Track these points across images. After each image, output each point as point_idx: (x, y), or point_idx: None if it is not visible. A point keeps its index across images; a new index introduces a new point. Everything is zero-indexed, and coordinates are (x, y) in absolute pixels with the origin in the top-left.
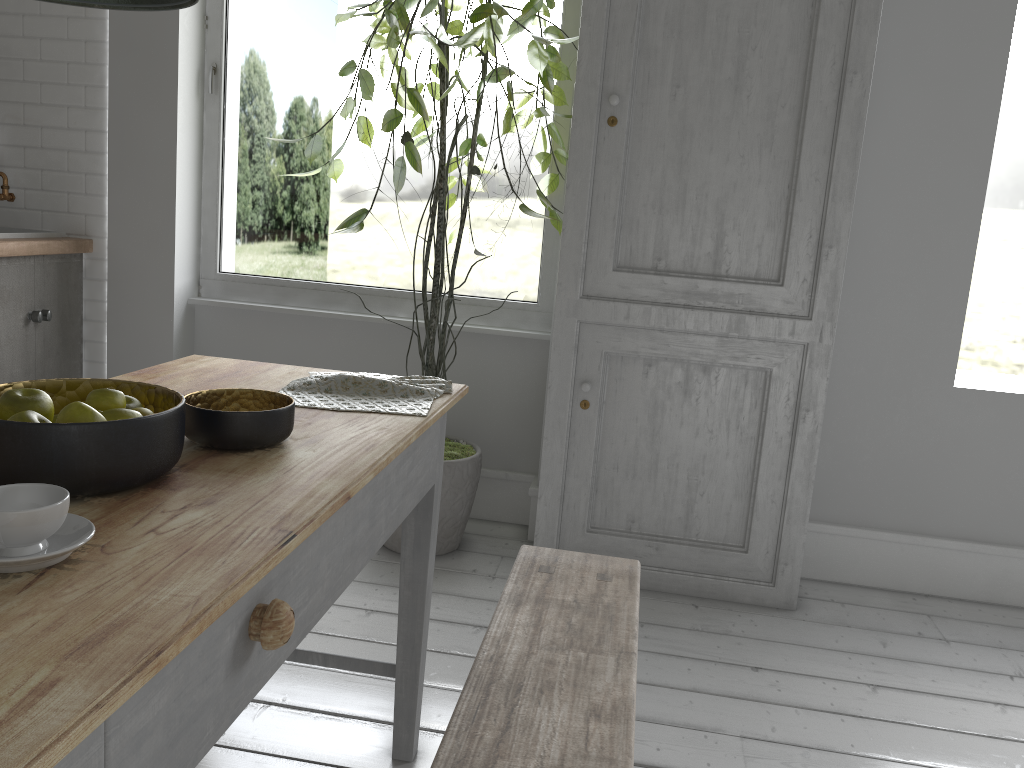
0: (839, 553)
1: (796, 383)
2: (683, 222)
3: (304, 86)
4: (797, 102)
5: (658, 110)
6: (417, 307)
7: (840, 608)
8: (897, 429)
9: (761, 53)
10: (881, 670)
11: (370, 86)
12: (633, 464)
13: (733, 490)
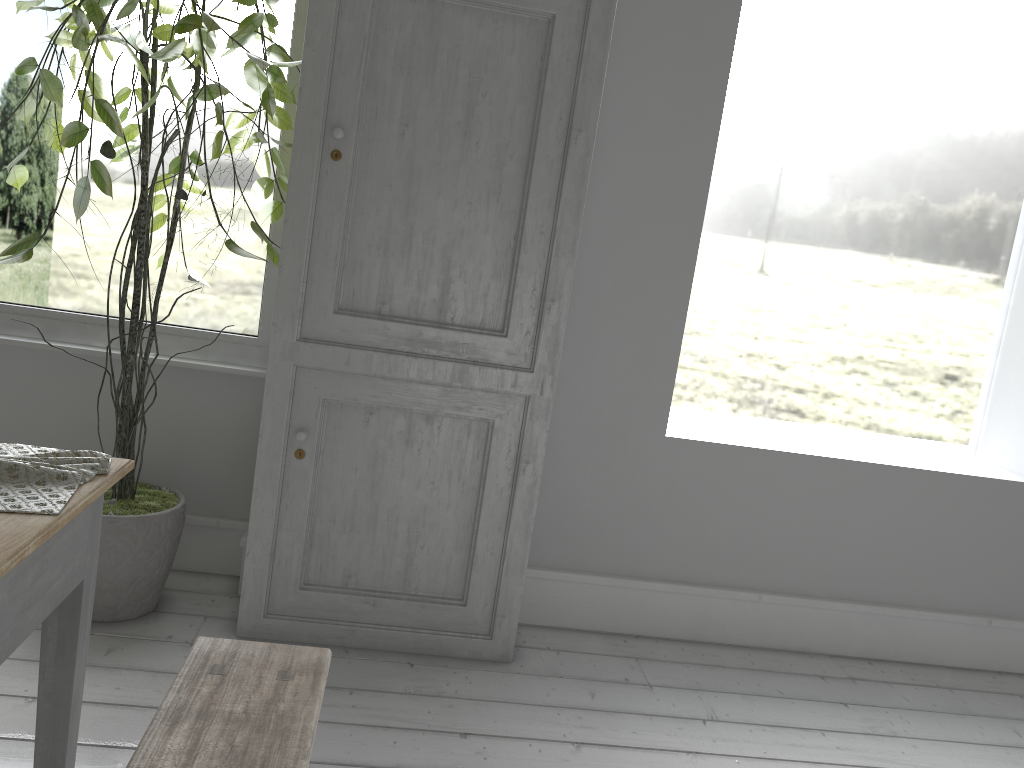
0: (558, 598)
1: (517, 435)
2: (409, 266)
3: (33, 55)
4: (525, 153)
5: (386, 148)
6: (111, 341)
7: (555, 656)
8: (614, 476)
9: (491, 100)
10: (587, 725)
11: (53, 90)
12: (351, 516)
13: (454, 542)
